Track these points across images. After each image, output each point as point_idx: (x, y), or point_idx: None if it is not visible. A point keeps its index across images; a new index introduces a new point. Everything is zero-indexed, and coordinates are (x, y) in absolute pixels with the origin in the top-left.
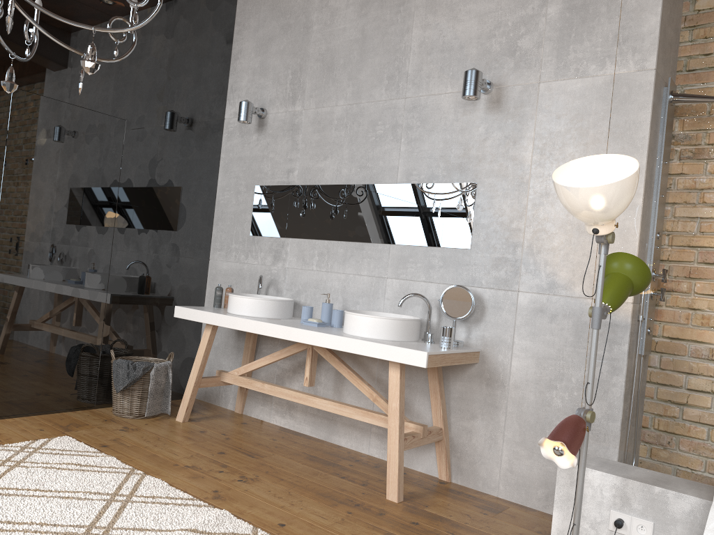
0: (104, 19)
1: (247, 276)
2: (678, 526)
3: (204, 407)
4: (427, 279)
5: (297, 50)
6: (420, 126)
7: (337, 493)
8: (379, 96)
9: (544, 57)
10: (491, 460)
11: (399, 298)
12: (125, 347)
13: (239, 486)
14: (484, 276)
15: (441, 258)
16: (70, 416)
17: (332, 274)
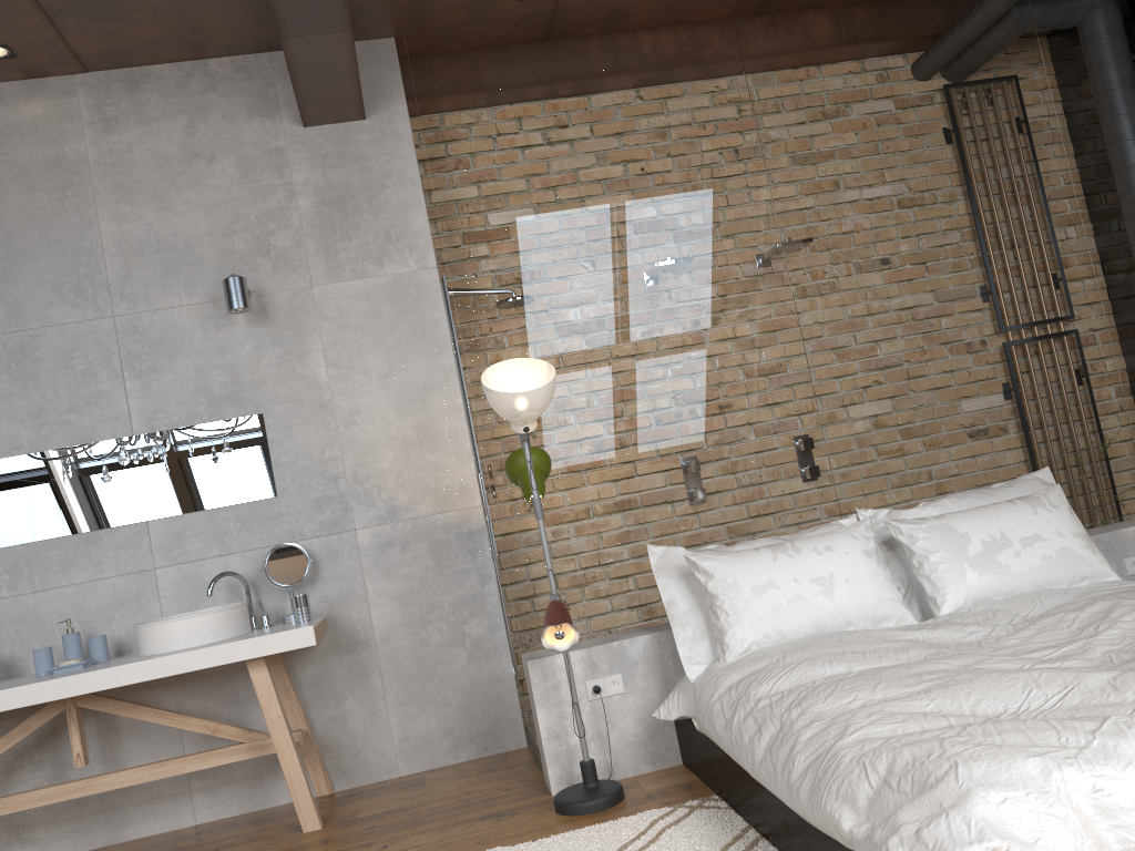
0: None
1: None
2: (639, 666)
3: None
4: (223, 552)
5: None
6: (151, 352)
7: None
8: (64, 317)
9: (309, 257)
10: (379, 738)
11: (186, 589)
12: None
13: None
14: (306, 525)
15: (238, 519)
16: None
17: (47, 592)
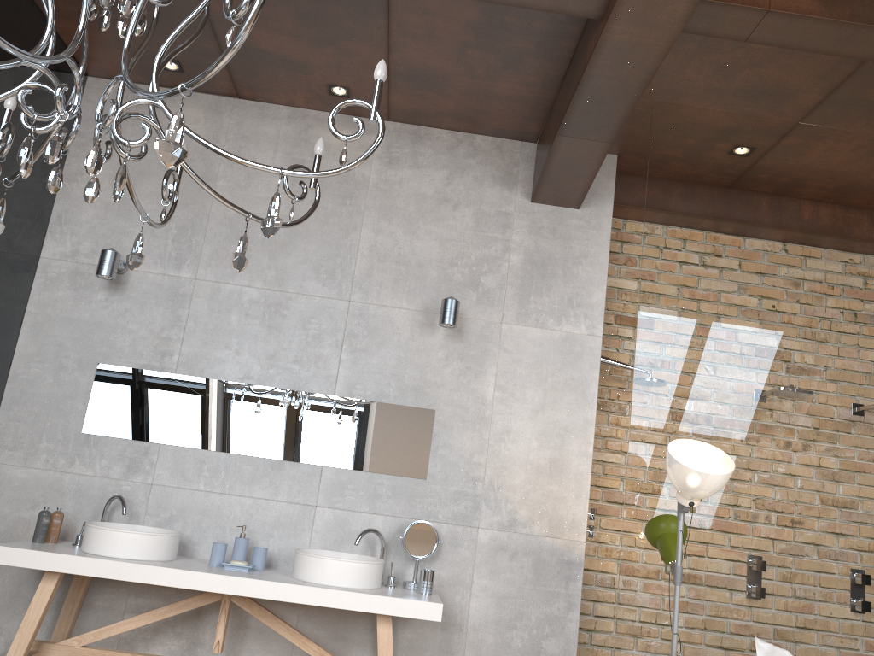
0: None
1: (71, 492)
2: None
3: None
4: (371, 510)
5: (189, 201)
6: (367, 336)
7: None
8: (314, 290)
9: (506, 299)
10: None
11: (333, 531)
12: None
13: None
14: (441, 510)
15: (390, 487)
16: None
17: (231, 496)
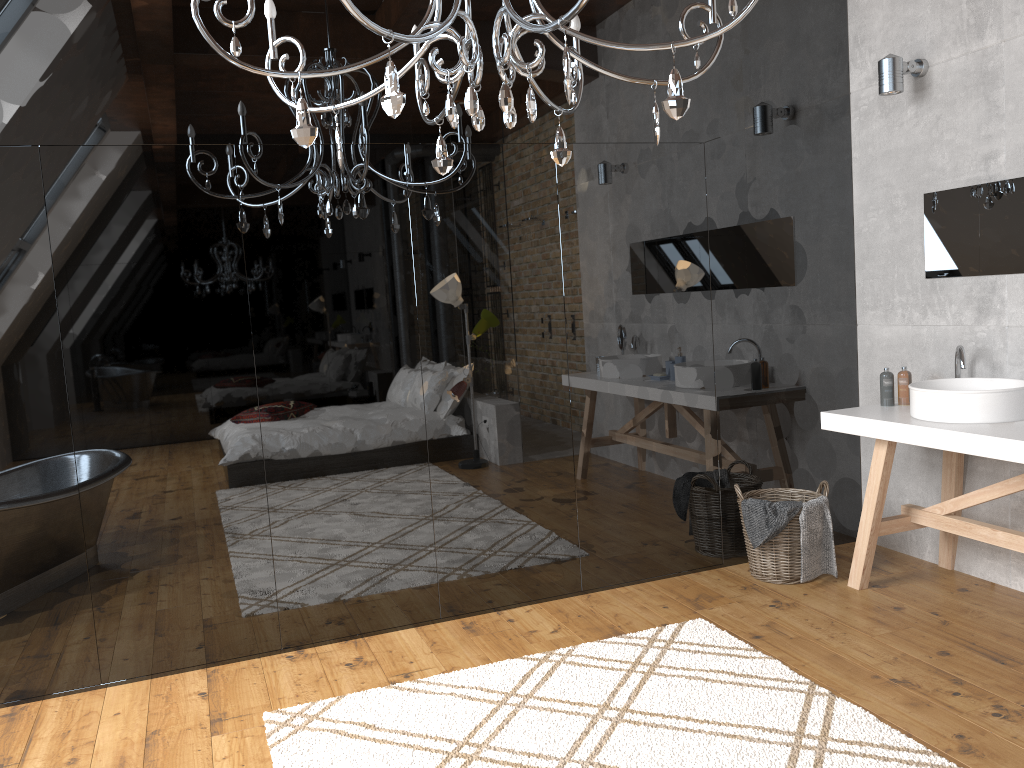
0: (652, 2)
1: (930, 347)
2: None
3: (884, 557)
4: None
5: None
6: None
7: None
8: None
9: None
10: None
11: None
12: (752, 477)
13: (999, 728)
14: None
15: None
16: (695, 581)
17: None
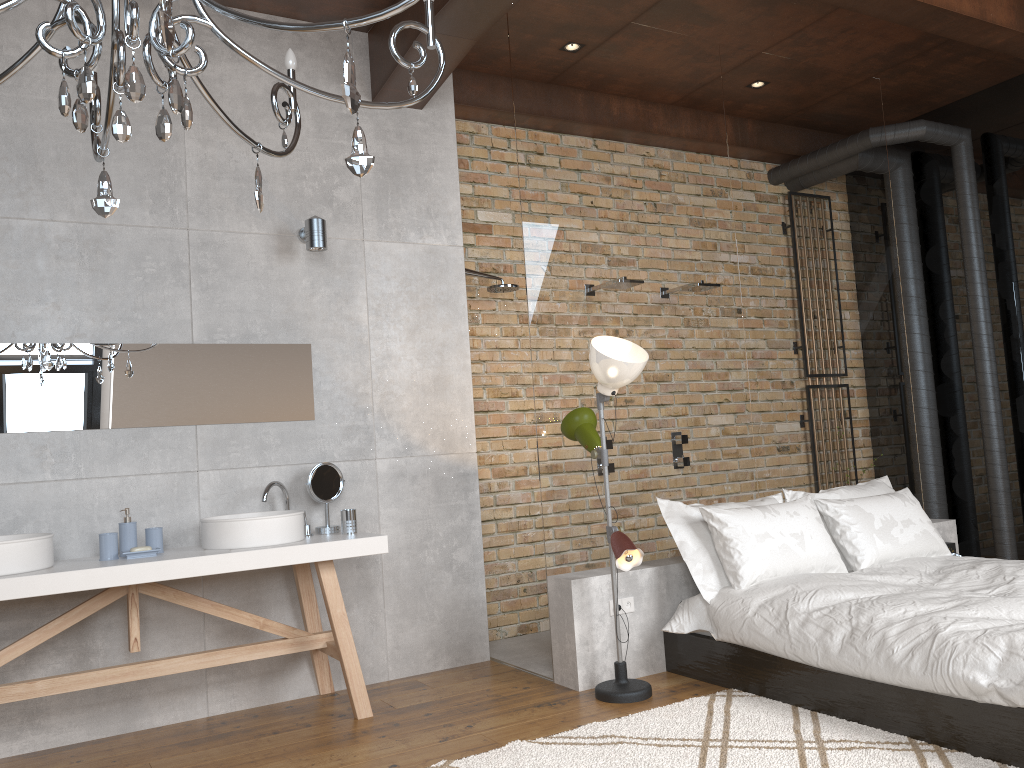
0: None
1: None
2: (645, 592)
3: None
4: (262, 463)
5: None
6: (218, 269)
7: (323, 738)
8: (141, 219)
9: (364, 214)
10: (375, 645)
11: (224, 494)
12: None
13: None
14: (335, 449)
15: (278, 435)
16: None
17: (91, 480)
